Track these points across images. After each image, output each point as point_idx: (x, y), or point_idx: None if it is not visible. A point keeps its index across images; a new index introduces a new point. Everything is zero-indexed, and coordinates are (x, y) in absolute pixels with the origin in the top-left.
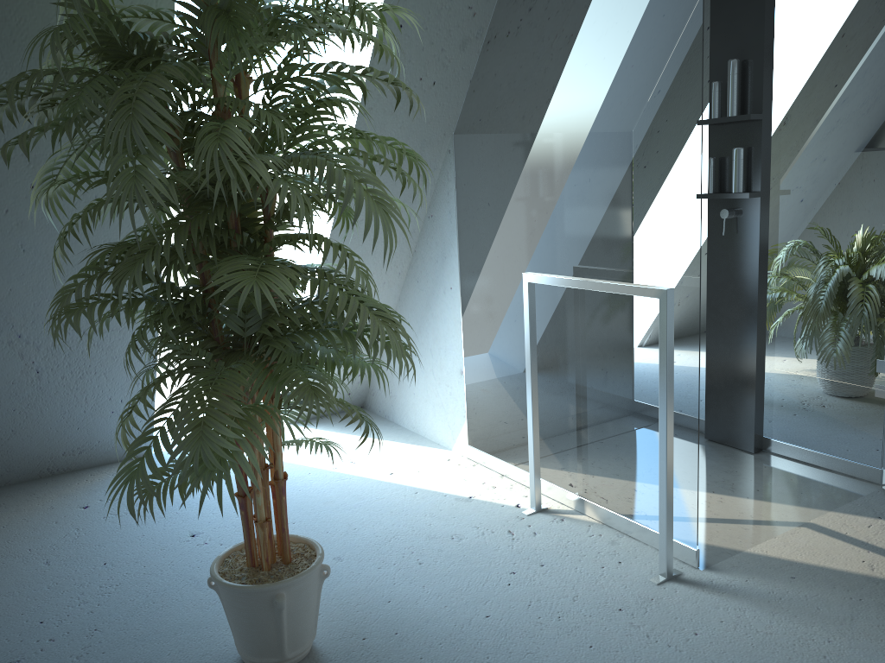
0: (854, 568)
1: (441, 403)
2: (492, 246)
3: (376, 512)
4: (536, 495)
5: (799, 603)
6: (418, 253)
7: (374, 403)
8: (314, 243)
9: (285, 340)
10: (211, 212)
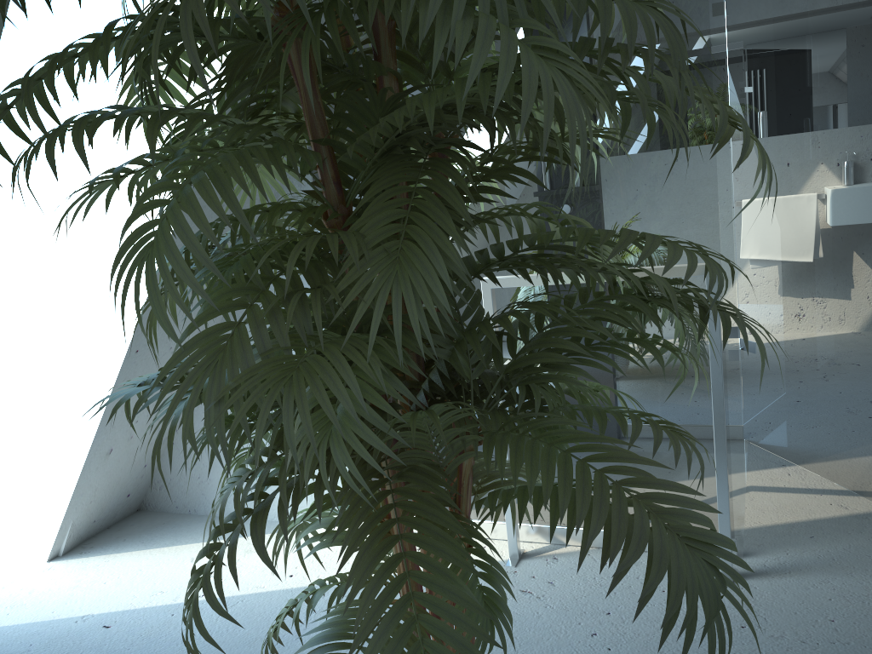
0: (834, 512)
1: None
2: None
3: None
4: (517, 540)
5: (849, 557)
6: None
7: (164, 499)
8: (484, 227)
9: (572, 368)
10: (446, 166)
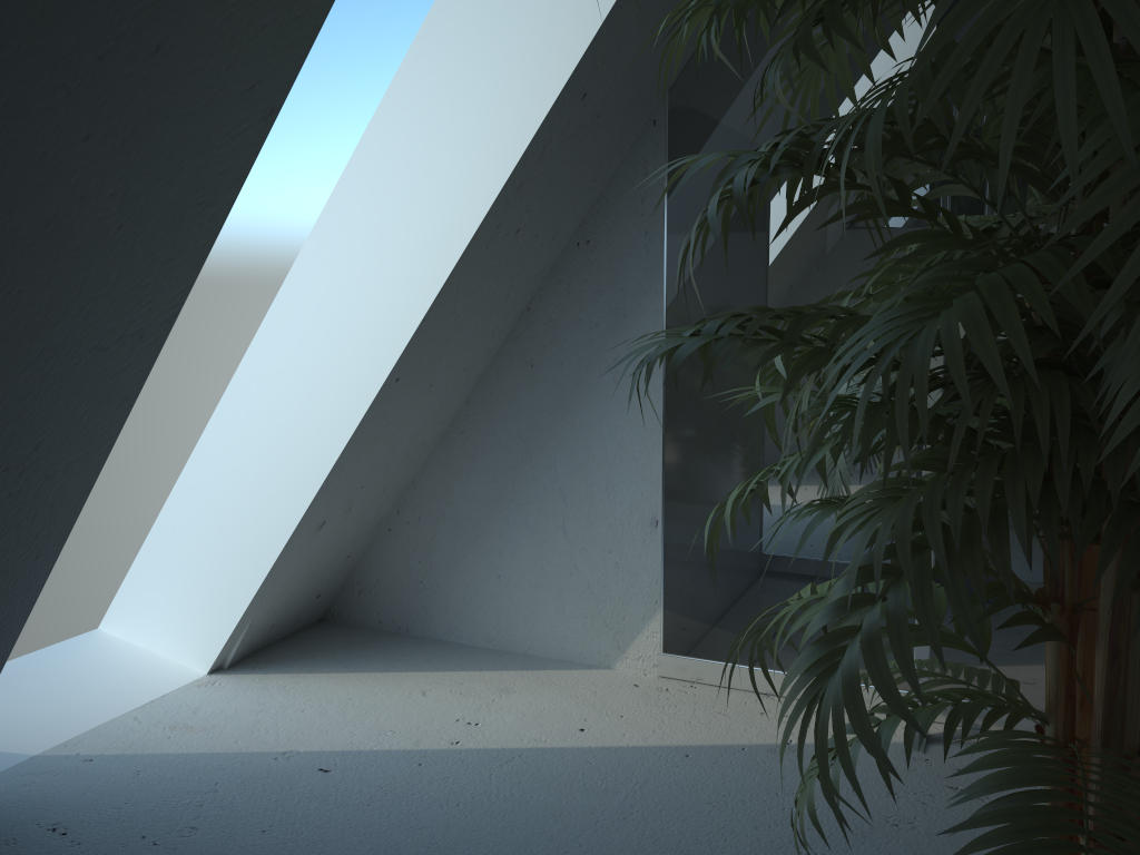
0: None
1: (585, 585)
2: (768, 289)
3: (683, 811)
4: None
5: None
6: (539, 312)
7: (363, 608)
8: None
9: None
10: None
